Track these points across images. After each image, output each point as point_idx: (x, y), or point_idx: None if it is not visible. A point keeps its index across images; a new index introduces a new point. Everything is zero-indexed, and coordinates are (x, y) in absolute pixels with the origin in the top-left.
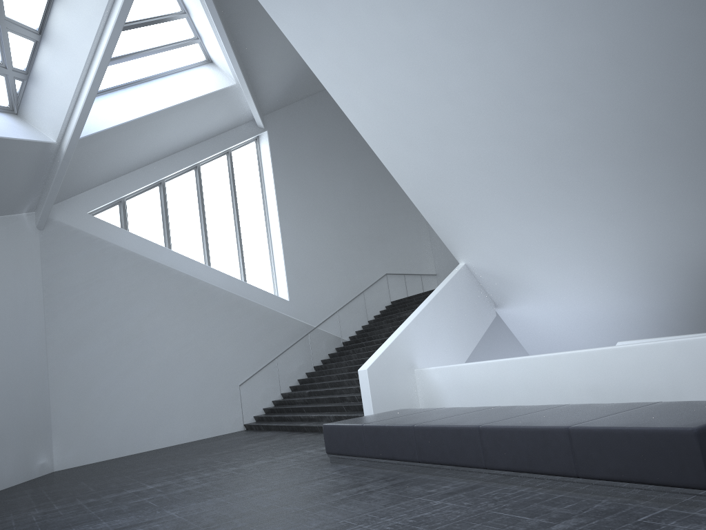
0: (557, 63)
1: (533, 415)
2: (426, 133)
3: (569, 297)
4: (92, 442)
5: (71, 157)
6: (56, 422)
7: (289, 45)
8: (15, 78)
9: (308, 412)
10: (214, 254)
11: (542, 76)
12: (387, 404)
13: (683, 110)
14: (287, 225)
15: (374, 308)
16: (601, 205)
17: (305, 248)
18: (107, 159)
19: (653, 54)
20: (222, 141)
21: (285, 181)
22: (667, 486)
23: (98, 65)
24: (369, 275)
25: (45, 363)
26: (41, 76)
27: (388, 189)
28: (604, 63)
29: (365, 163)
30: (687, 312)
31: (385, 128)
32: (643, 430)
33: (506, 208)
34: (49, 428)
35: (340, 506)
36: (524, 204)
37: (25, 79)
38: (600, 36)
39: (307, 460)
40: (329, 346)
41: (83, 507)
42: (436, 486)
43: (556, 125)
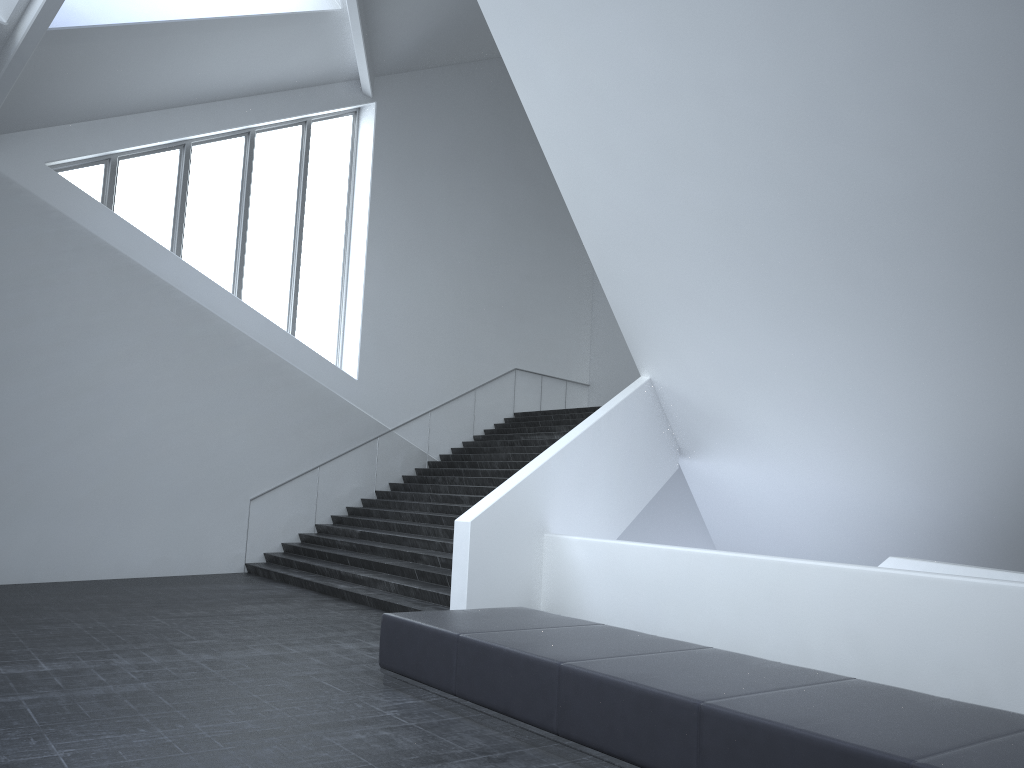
0: (923, 63)
1: (802, 698)
2: (647, 149)
3: (806, 464)
4: None
5: (29, 57)
6: None
7: None
8: None
9: (354, 566)
10: (250, 280)
11: (888, 81)
12: (492, 584)
13: None
14: (377, 259)
15: (487, 417)
16: (913, 328)
17: (398, 303)
18: (96, 80)
19: None
20: (300, 100)
21: (389, 189)
22: None
23: None
24: (490, 366)
25: None
26: None
27: (544, 239)
28: (1013, 78)
29: (517, 190)
30: (995, 527)
31: (579, 128)
32: None
33: (746, 303)
34: None
35: None
36: (779, 302)
37: None
38: (1023, 23)
39: (342, 668)
40: (407, 463)
41: None
42: None
43: (882, 177)
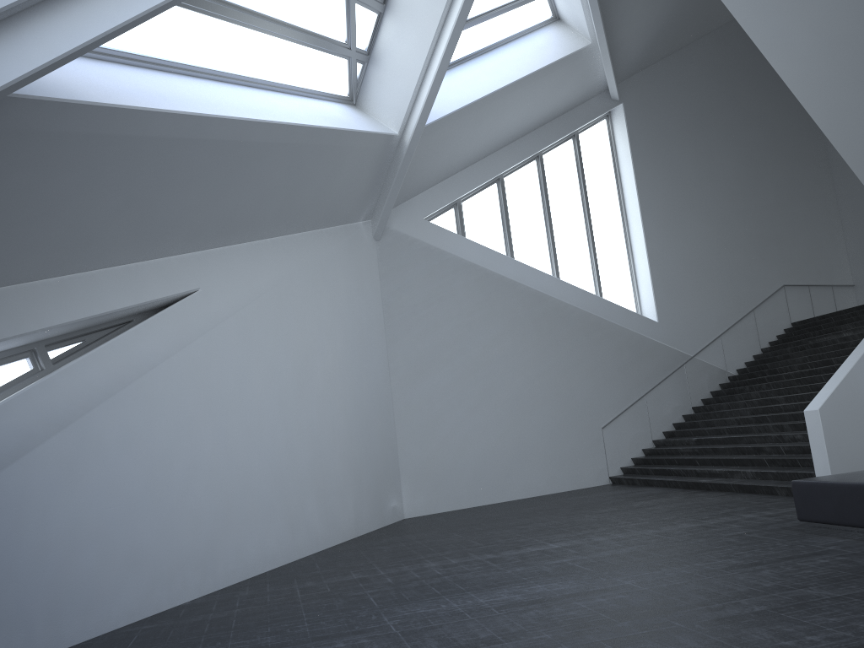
0: None
1: None
2: None
3: None
4: (442, 487)
5: (414, 151)
6: (404, 463)
7: None
8: (357, 61)
9: (703, 465)
10: (562, 264)
11: None
12: (847, 458)
13: None
14: (651, 224)
15: (769, 331)
16: None
17: (675, 254)
18: (445, 152)
19: None
20: (568, 121)
21: (647, 167)
22: None
23: (451, 32)
24: (761, 288)
25: (390, 394)
26: (383, 55)
27: (782, 170)
28: None
29: (749, 136)
30: None
31: (833, 73)
32: None
33: None
34: (397, 468)
35: None
36: None
37: (365, 61)
38: None
39: (761, 528)
40: (711, 381)
41: (488, 564)
42: None
43: None
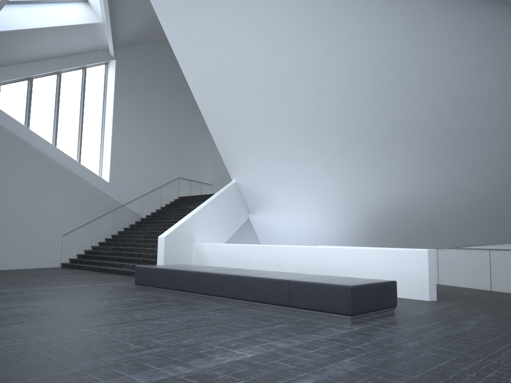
0: (320, 76)
1: (270, 274)
2: (231, 94)
3: (295, 214)
4: None
5: None
6: None
7: (146, 5)
8: None
9: (112, 260)
10: (60, 139)
11: (310, 80)
12: (173, 261)
13: (380, 121)
14: (117, 129)
15: (167, 199)
16: (326, 163)
17: (127, 148)
18: None
19: (371, 87)
20: (82, 59)
21: (122, 98)
22: (332, 313)
23: None
24: (167, 176)
25: None
26: None
27: (191, 120)
28: (345, 84)
29: (179, 98)
30: (359, 235)
31: (205, 84)
32: (327, 284)
33: (270, 152)
34: None
35: (152, 309)
36: (281, 152)
37: None
38: (346, 68)
39: (119, 287)
40: (131, 219)
41: None
42: (208, 306)
43: (311, 111)
